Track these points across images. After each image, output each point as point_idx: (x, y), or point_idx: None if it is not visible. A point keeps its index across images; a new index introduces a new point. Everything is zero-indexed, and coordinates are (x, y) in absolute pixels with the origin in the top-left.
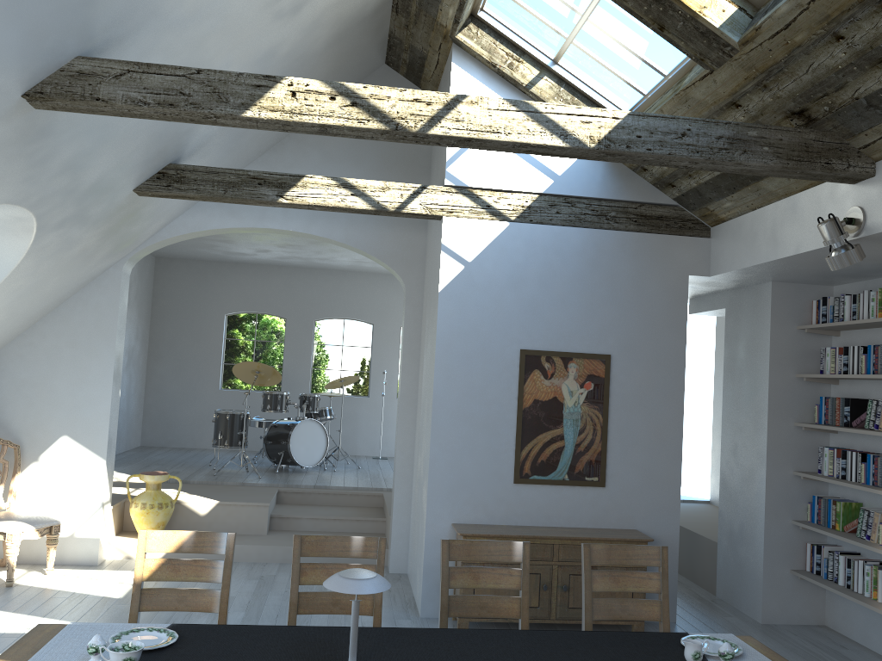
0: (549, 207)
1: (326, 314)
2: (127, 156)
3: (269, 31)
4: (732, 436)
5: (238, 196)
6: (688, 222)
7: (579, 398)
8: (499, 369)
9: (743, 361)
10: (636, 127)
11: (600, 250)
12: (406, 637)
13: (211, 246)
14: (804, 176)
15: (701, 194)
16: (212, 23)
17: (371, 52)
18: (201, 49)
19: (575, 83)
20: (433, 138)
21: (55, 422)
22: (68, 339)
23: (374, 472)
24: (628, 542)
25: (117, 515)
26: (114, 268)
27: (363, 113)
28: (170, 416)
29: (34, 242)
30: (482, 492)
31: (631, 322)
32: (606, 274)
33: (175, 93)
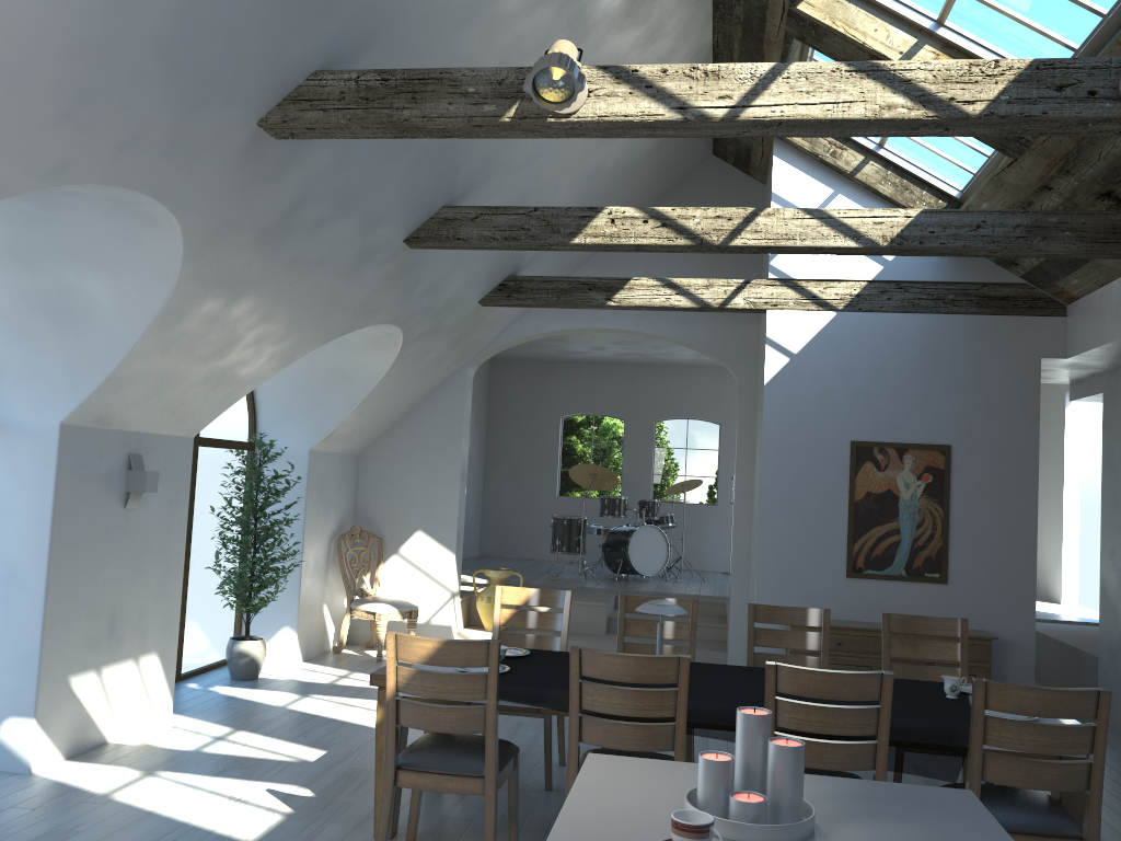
0: (879, 294)
1: (667, 414)
2: (475, 274)
3: (593, 154)
4: (1110, 536)
5: (570, 302)
6: (1039, 301)
7: (916, 491)
8: (828, 461)
9: (1119, 452)
10: (928, 224)
11: (937, 336)
12: (706, 667)
13: (545, 346)
14: (1116, 256)
15: (1045, 271)
16: (545, 160)
17: (696, 148)
18: (535, 181)
19: (903, 165)
20: (735, 248)
21: (411, 517)
22: (421, 440)
23: (720, 584)
24: (968, 639)
25: (465, 609)
26: (460, 373)
27: (672, 232)
28: (507, 524)
29: (400, 353)
30: (813, 586)
31: (974, 410)
32: (944, 361)
33: (517, 229)
